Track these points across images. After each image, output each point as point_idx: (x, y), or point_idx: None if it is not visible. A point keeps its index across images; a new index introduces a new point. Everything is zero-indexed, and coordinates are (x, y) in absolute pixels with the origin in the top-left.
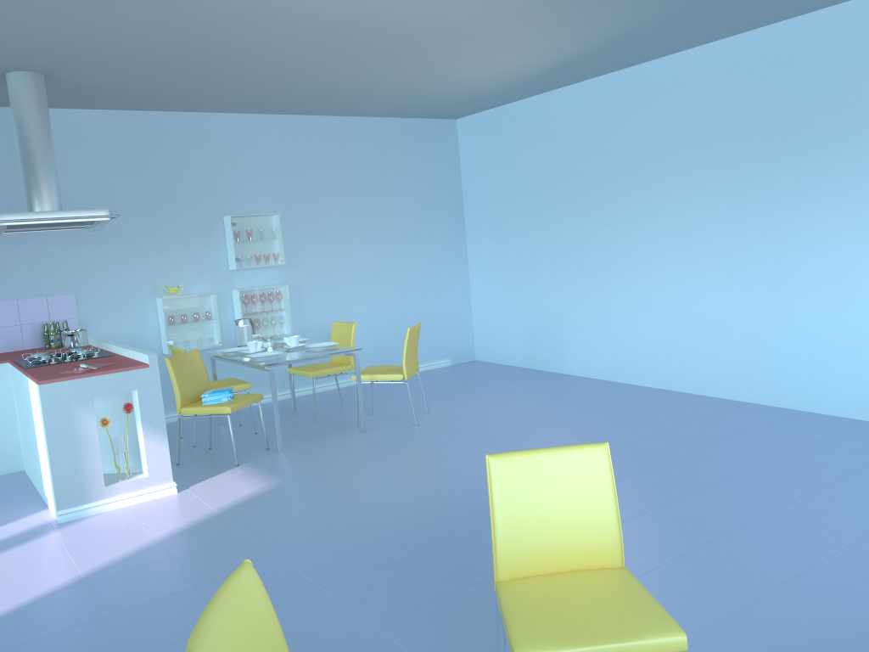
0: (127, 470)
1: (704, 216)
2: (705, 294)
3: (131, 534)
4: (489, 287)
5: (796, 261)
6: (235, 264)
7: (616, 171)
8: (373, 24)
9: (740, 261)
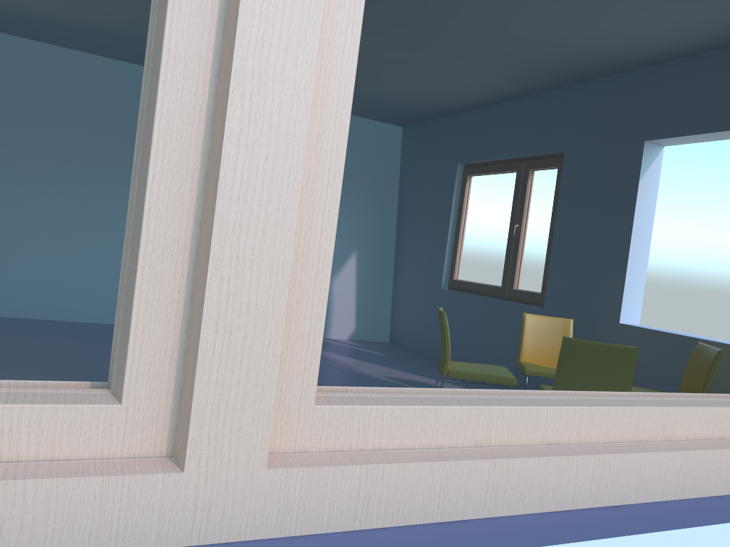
0: None
1: (96, 184)
2: (87, 242)
3: None
4: None
5: None
6: None
7: None
8: None
9: (123, 222)
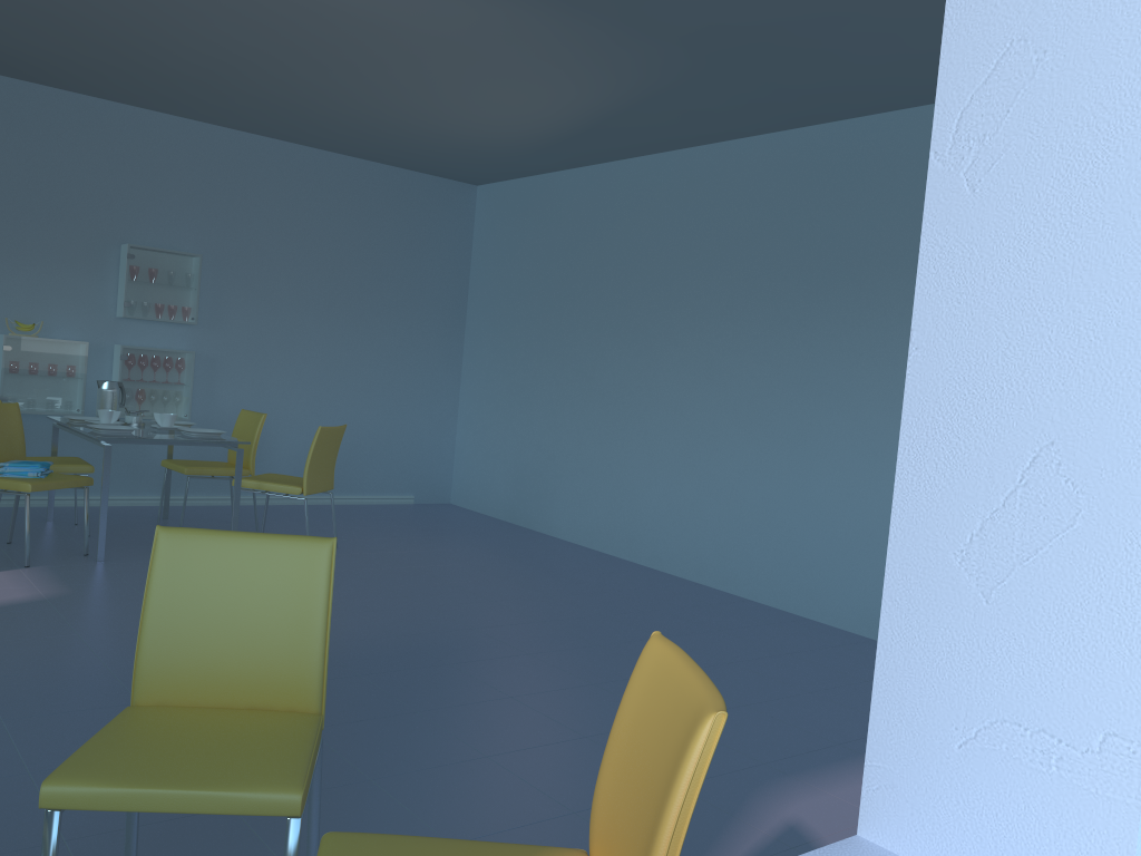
0: None
1: (733, 350)
2: (720, 450)
3: None
4: (480, 409)
5: (825, 422)
6: (123, 310)
7: (644, 278)
8: (308, 6)
9: (764, 412)
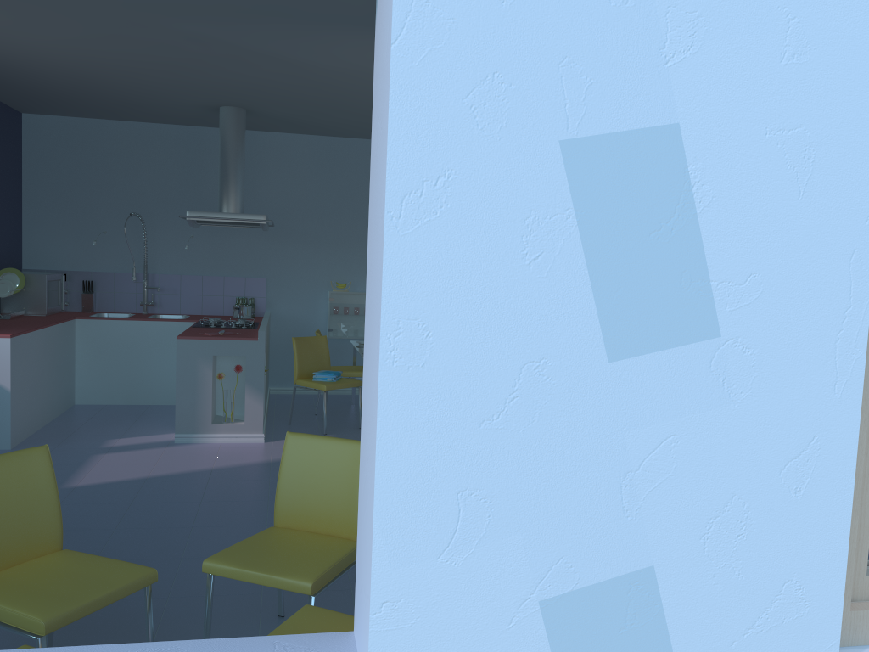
0: (231, 416)
1: None
2: None
3: (204, 460)
4: None
5: None
6: None
7: None
8: None
9: None
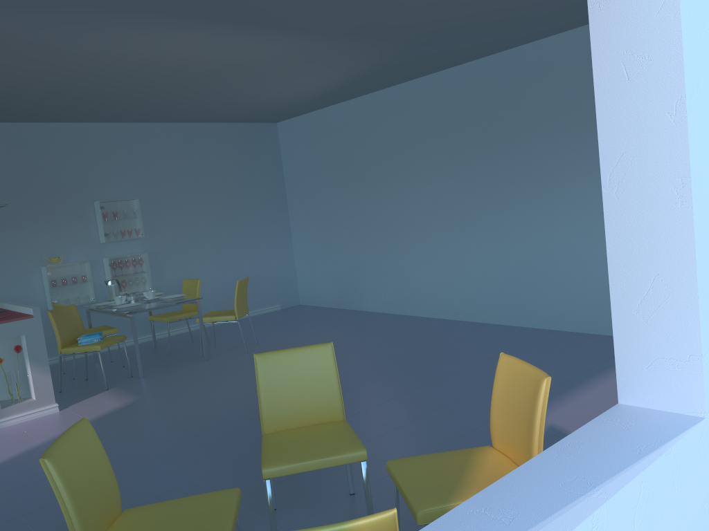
0: (19, 396)
1: (449, 192)
2: (453, 247)
3: (22, 441)
4: (307, 248)
5: (508, 222)
6: (104, 238)
7: (390, 161)
8: (196, 61)
9: (474, 222)
